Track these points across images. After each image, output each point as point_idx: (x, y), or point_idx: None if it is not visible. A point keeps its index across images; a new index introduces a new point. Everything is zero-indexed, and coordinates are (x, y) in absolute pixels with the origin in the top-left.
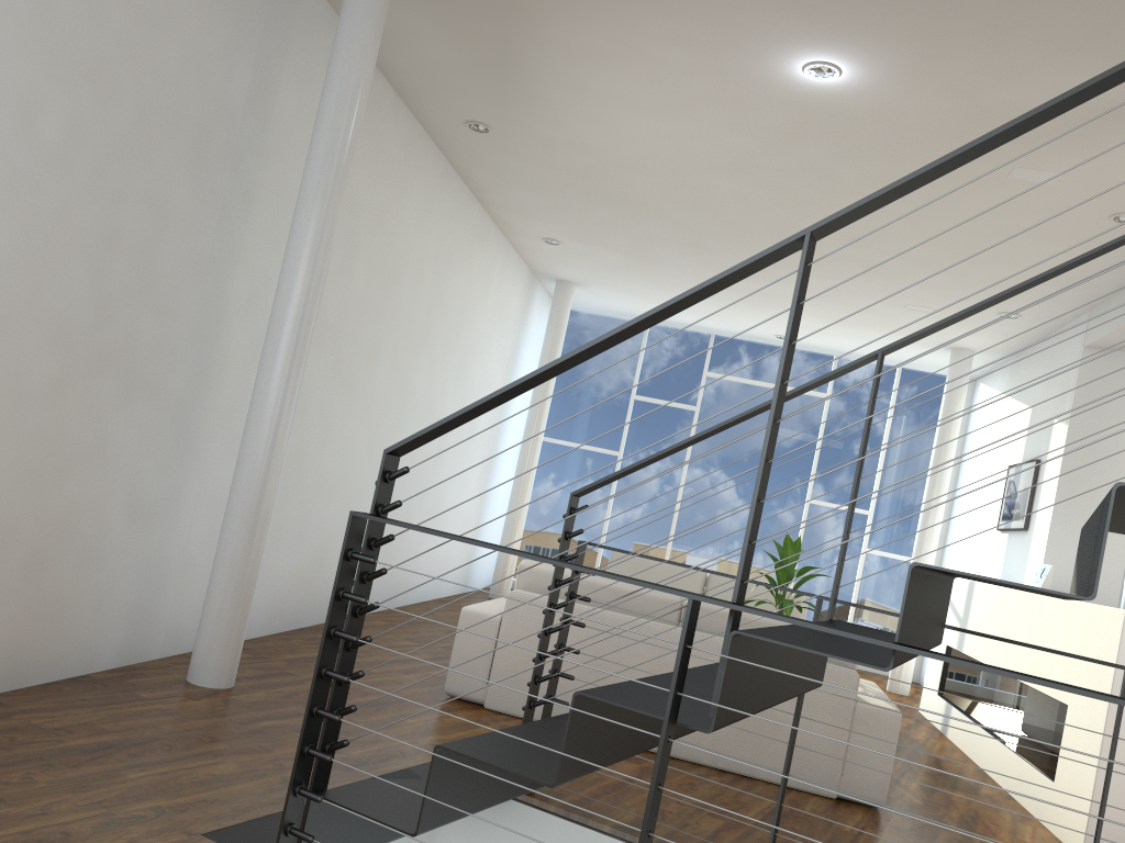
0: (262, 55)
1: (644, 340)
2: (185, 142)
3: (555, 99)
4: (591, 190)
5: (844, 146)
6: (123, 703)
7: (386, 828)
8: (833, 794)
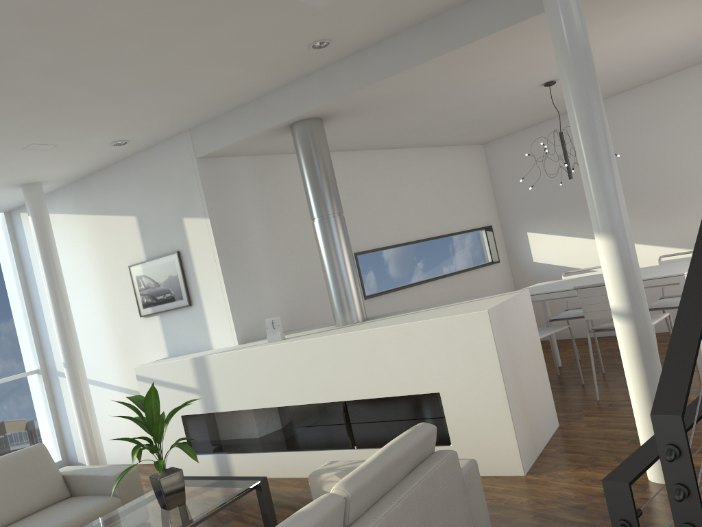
0: None
1: None
2: None
3: None
4: None
5: None
6: None
7: None
8: None
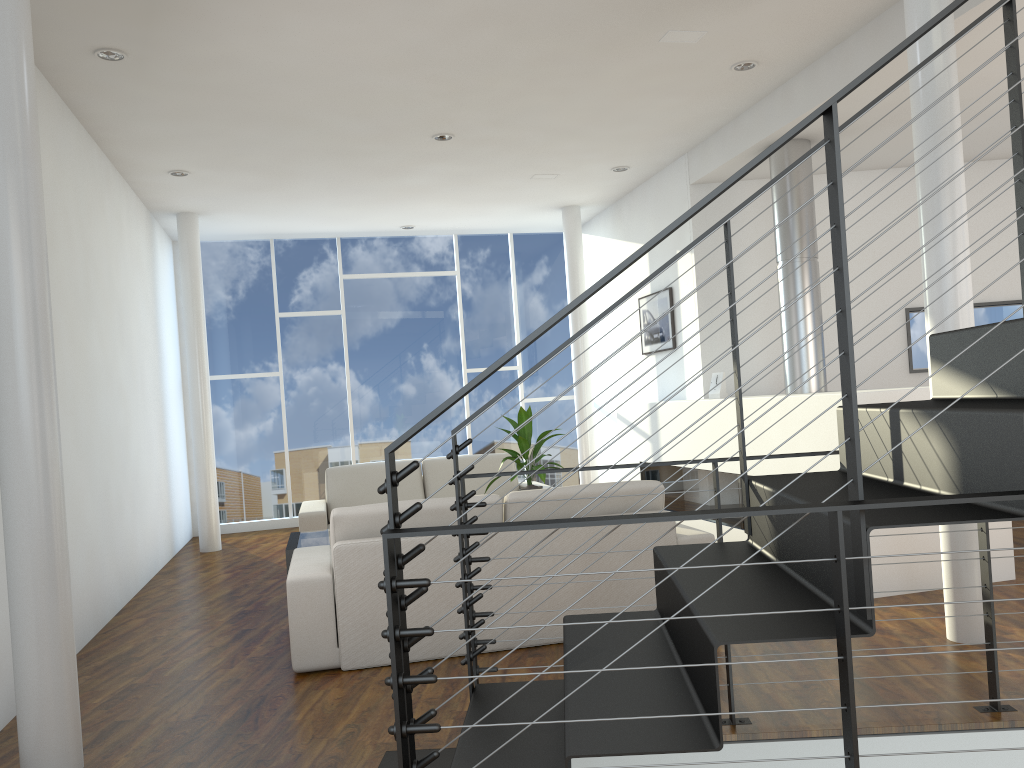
0: None
1: (273, 257)
2: None
3: (214, 11)
4: (237, 110)
5: (519, 29)
6: None
7: None
8: None
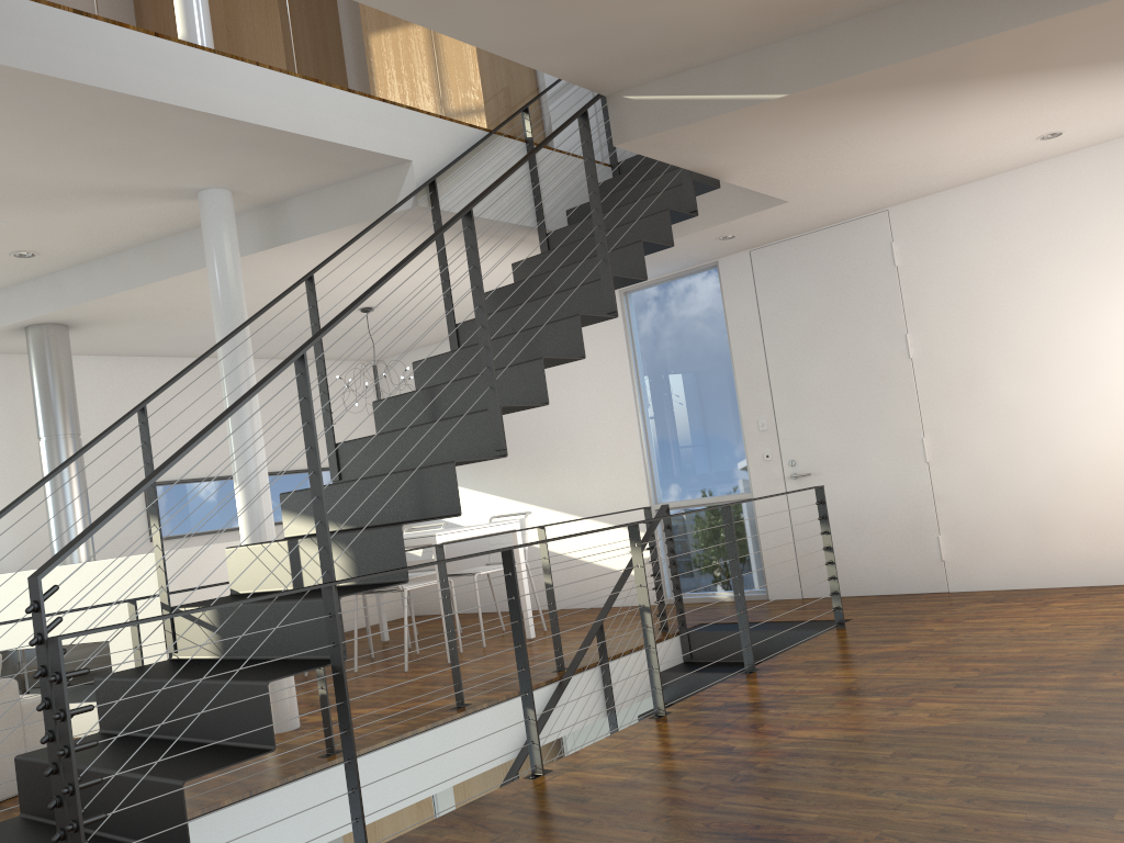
0: None
1: None
2: None
3: None
4: None
5: None
6: None
7: None
8: None
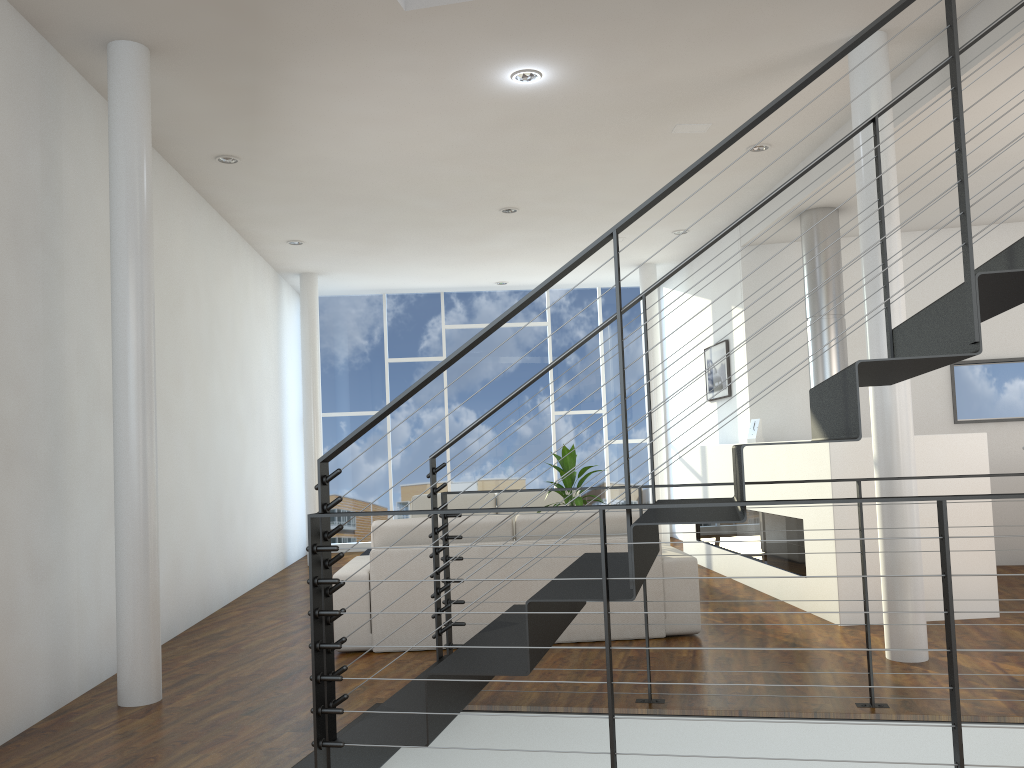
0: (44, 137)
1: (385, 310)
2: (4, 231)
3: (299, 127)
4: (332, 194)
5: (546, 128)
6: (83, 739)
7: (376, 757)
8: (662, 634)
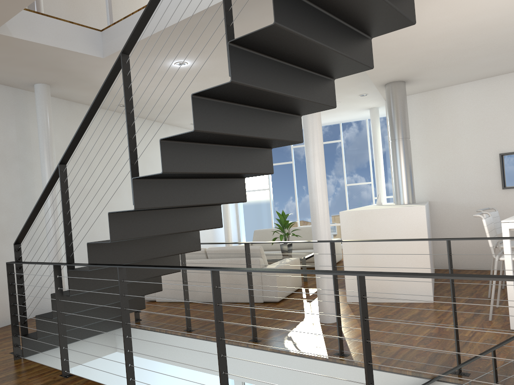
0: (18, 123)
1: None
2: None
3: None
4: (179, 108)
5: (222, 75)
6: None
7: None
8: (261, 301)
